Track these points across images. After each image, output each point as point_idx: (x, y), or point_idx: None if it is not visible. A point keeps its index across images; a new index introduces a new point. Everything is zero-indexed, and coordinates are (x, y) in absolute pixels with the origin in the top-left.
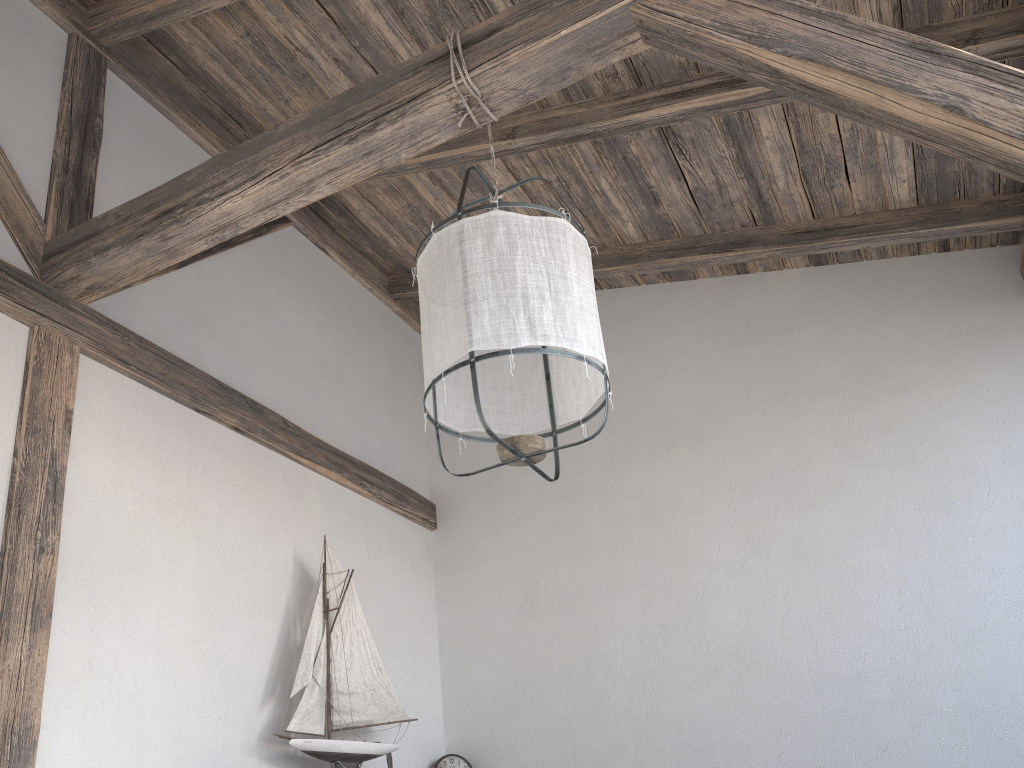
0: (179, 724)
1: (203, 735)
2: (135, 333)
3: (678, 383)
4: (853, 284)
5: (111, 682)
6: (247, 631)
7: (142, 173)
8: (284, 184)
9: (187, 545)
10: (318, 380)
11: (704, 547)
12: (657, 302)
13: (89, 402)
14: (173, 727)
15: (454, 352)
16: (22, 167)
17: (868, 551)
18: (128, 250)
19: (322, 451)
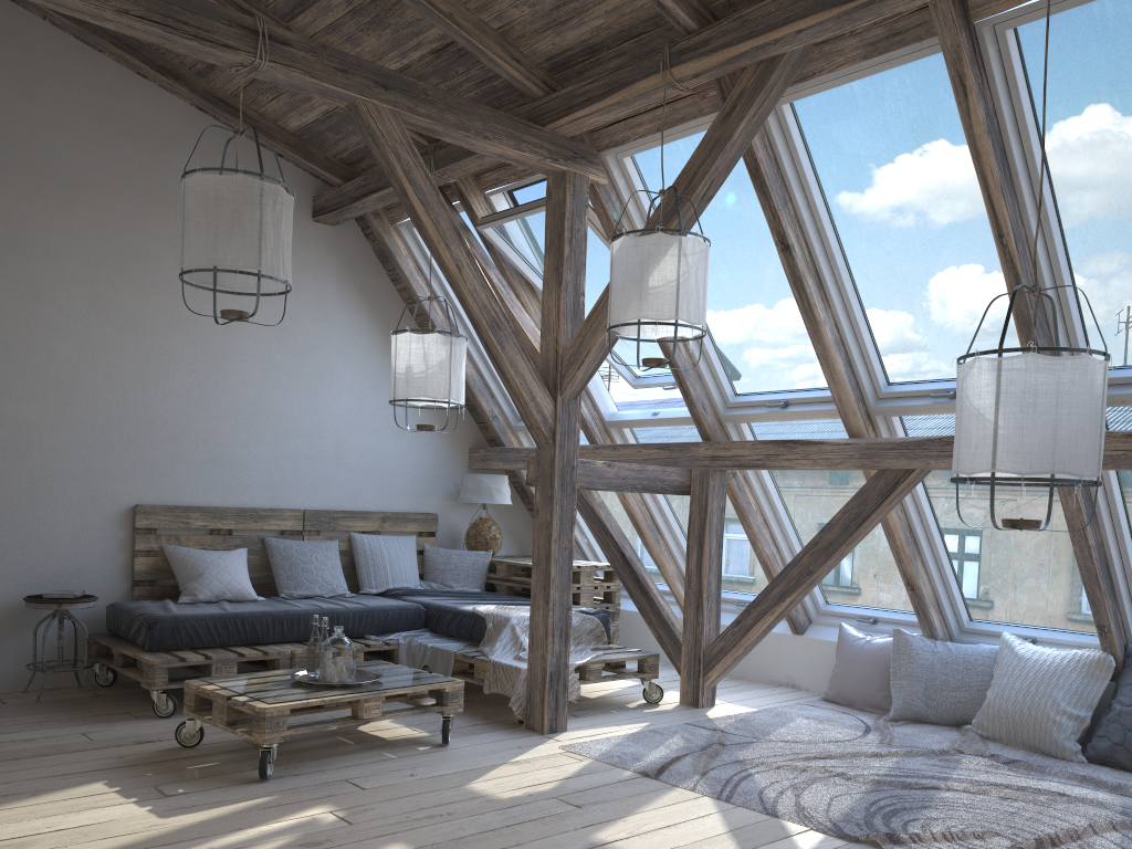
0: None
1: None
2: None
3: (63, 139)
4: (218, 141)
5: None
6: None
7: None
8: (91, 10)
9: None
10: None
11: (56, 292)
12: (58, 49)
13: None
14: None
15: (248, 263)
16: None
17: (177, 340)
18: None
19: None
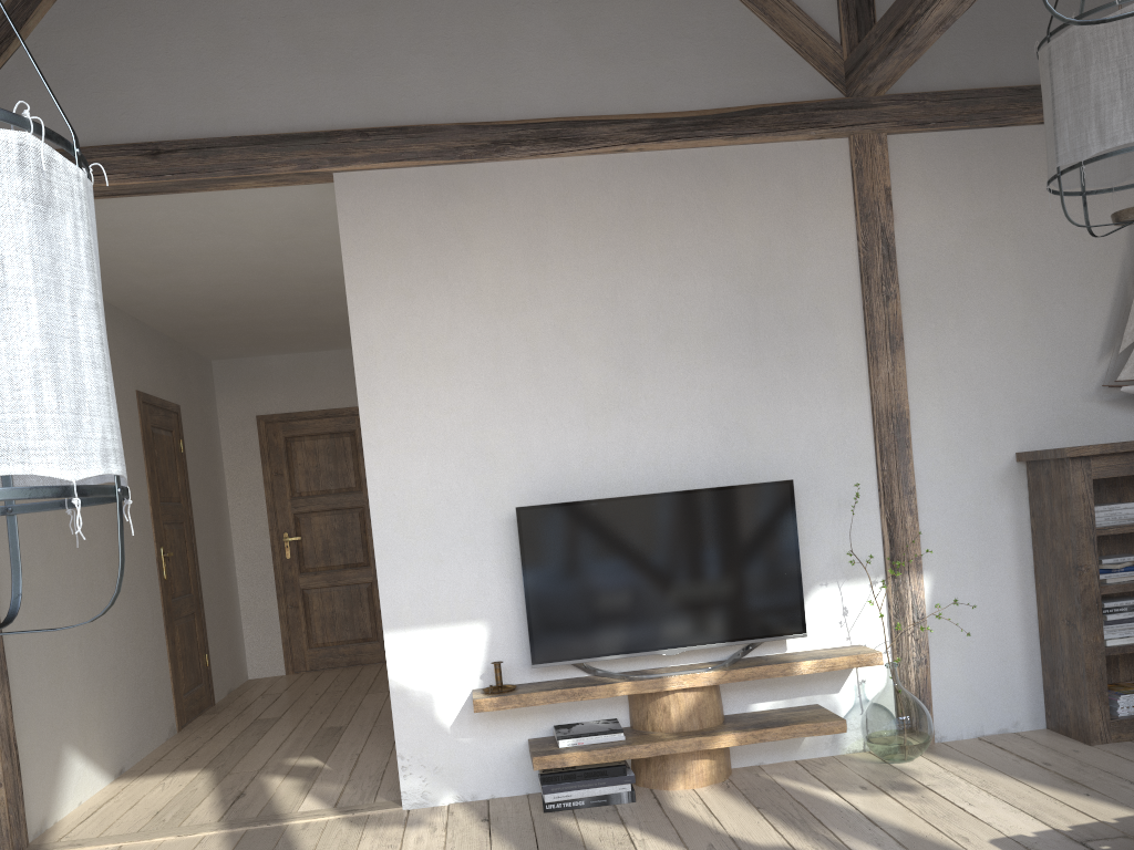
0: (1017, 389)
1: (1041, 393)
2: (928, 92)
3: None
4: None
5: (956, 371)
6: (1077, 302)
7: None
8: None
9: (1006, 250)
10: None
11: None
12: None
13: (902, 171)
14: (1012, 392)
15: (1050, 166)
16: (815, 8)
17: None
18: (887, 62)
19: None
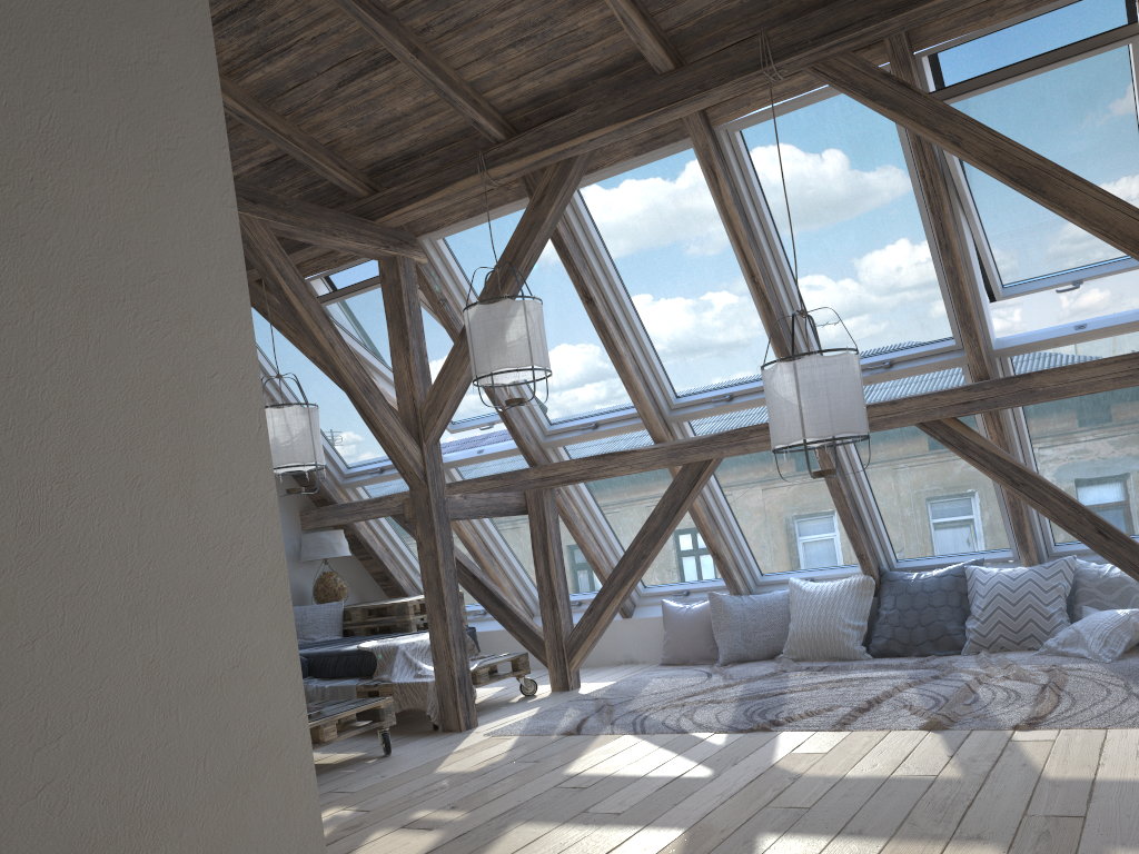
0: None
1: None
2: None
3: None
4: None
5: None
6: None
7: None
8: None
9: None
10: None
11: None
12: None
13: None
14: None
15: None
16: None
17: None
18: None
19: None
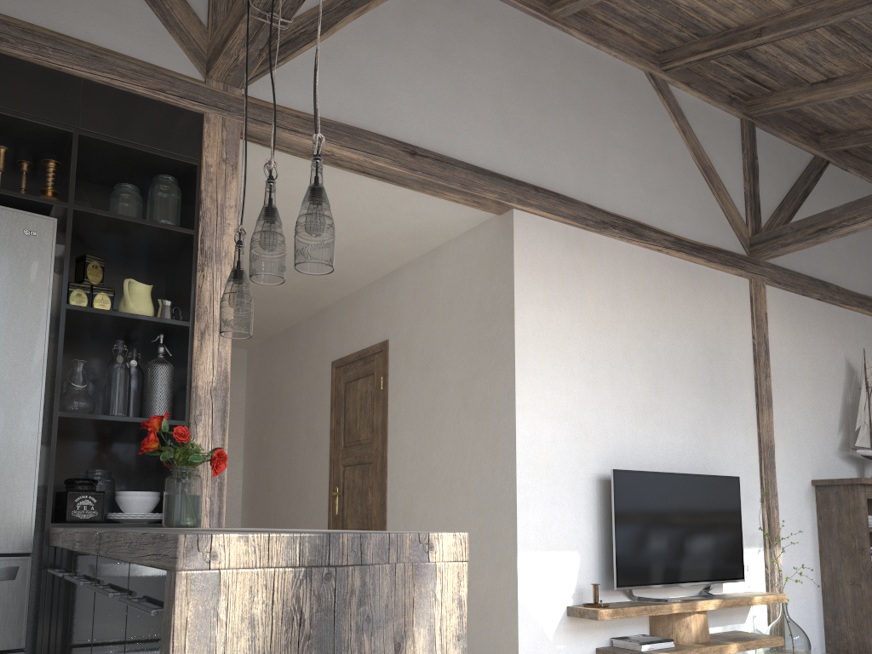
0: (810, 443)
1: (819, 447)
2: (780, 266)
3: None
4: None
5: (789, 426)
6: (829, 399)
7: (771, 176)
8: None
9: (805, 362)
10: (847, 255)
11: None
12: None
13: (768, 306)
14: (809, 444)
15: None
16: (736, 203)
17: None
18: (798, 244)
19: (854, 298)
